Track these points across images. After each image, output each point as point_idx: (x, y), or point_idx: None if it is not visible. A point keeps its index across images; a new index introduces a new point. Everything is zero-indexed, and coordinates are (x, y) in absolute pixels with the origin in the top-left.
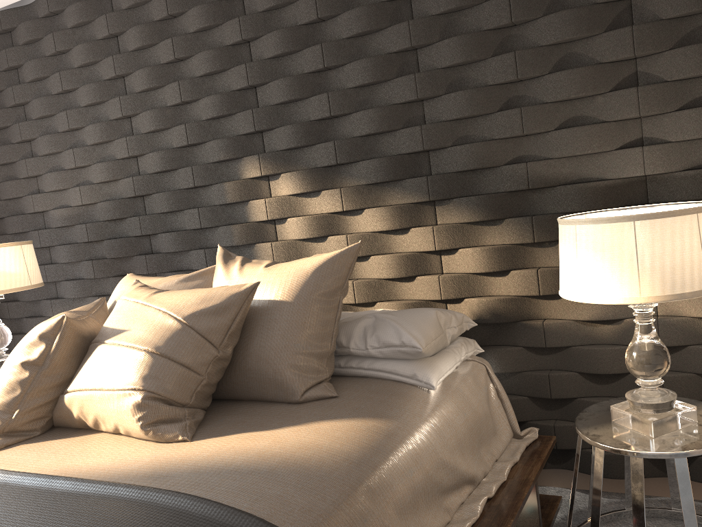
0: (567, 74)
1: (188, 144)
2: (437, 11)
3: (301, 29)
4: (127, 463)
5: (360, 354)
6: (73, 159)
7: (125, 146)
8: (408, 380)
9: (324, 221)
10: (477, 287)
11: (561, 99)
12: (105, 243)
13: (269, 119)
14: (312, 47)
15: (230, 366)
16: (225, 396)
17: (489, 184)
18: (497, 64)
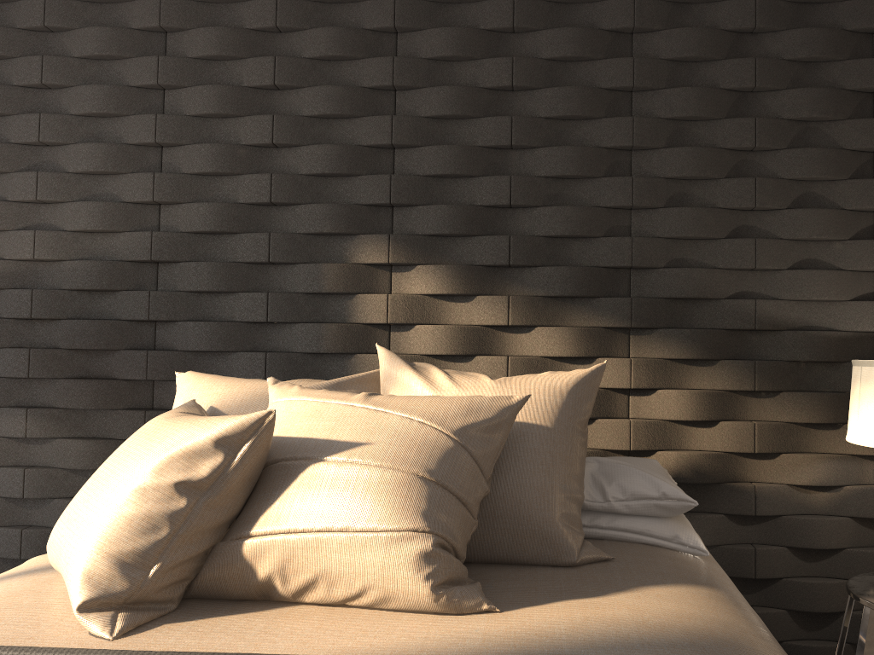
0: (810, 213)
1: (270, 202)
2: (667, 114)
3: (482, 93)
4: (450, 641)
5: (597, 508)
6: (34, 188)
7: (150, 185)
8: (667, 543)
9: (474, 335)
10: (674, 438)
11: (801, 237)
12: (62, 325)
13: (414, 192)
14: (497, 118)
15: None
16: None
17: (704, 317)
18: (732, 187)
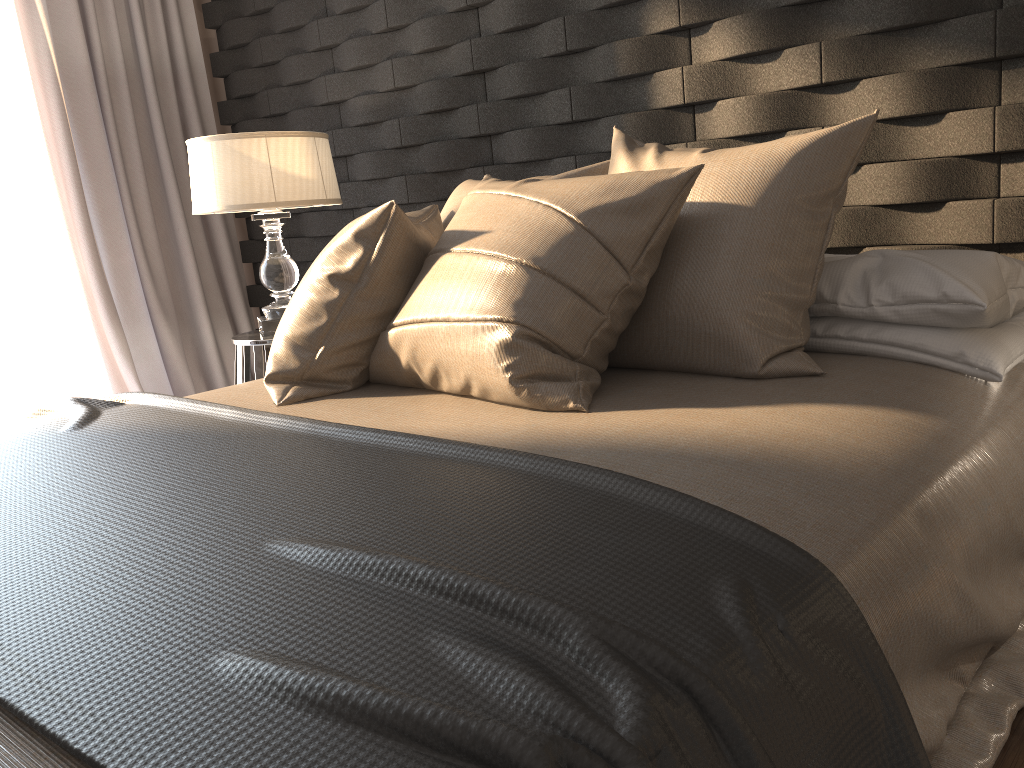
0: None
1: None
2: None
3: None
4: (493, 431)
5: (856, 314)
6: (384, 16)
7: None
8: (946, 363)
9: (783, 103)
10: None
11: None
12: (424, 150)
13: None
14: None
15: (638, 311)
16: (626, 361)
17: None
18: None
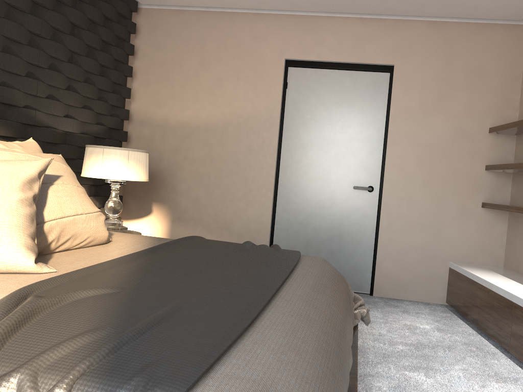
0: (57, 74)
1: None
2: (7, 0)
3: None
4: (132, 246)
5: None
6: None
7: None
8: None
9: None
10: None
11: (52, 84)
12: None
13: None
14: None
15: None
16: None
17: (12, 115)
18: (30, 51)
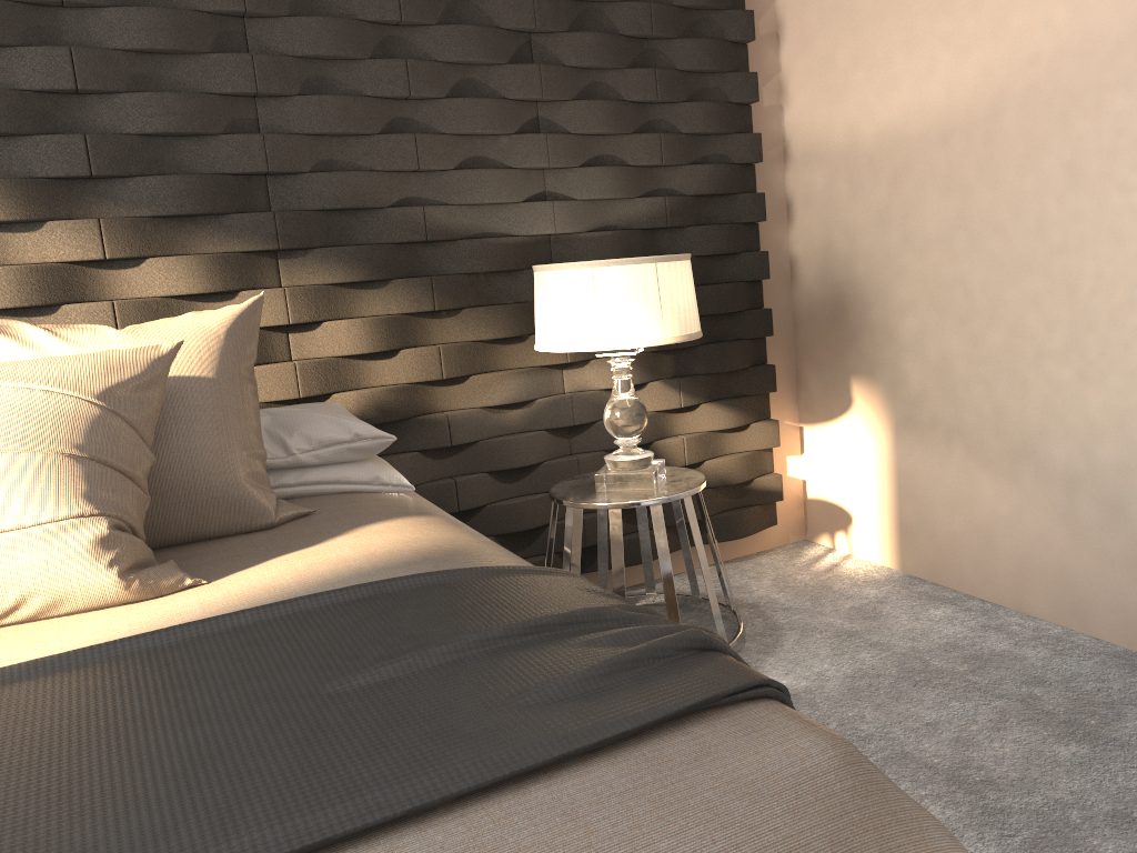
0: (472, 103)
1: None
2: None
3: None
4: (163, 620)
5: (281, 464)
6: None
7: None
8: (368, 487)
9: (55, 276)
10: (351, 377)
11: (465, 132)
12: None
13: None
14: None
15: None
16: None
17: (367, 231)
18: (380, 71)
